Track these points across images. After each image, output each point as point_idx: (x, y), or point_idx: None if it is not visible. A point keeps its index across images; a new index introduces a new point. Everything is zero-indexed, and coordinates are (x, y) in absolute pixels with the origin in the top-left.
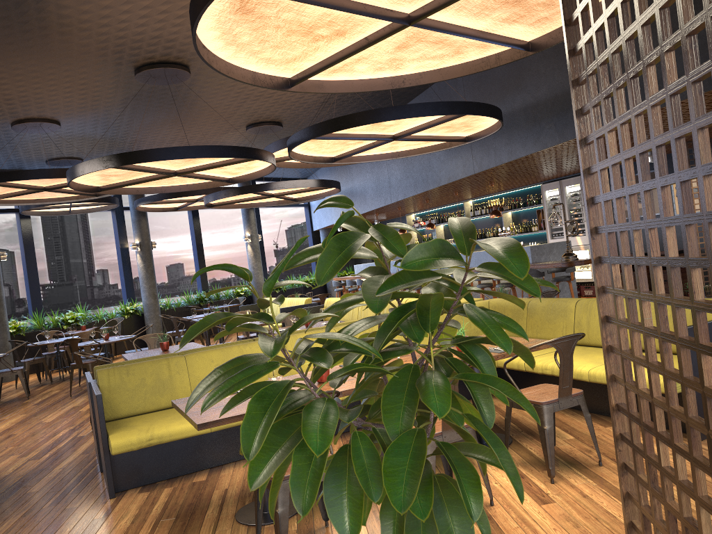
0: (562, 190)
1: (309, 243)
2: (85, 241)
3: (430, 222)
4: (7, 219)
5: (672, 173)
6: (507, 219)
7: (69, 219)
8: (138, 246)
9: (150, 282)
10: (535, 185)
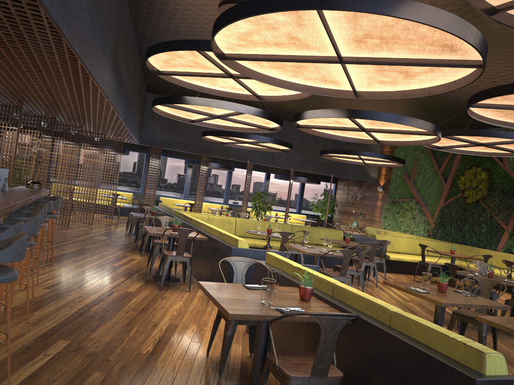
0: None
1: None
2: None
3: None
4: None
5: None
6: None
7: None
8: None
9: None
10: None
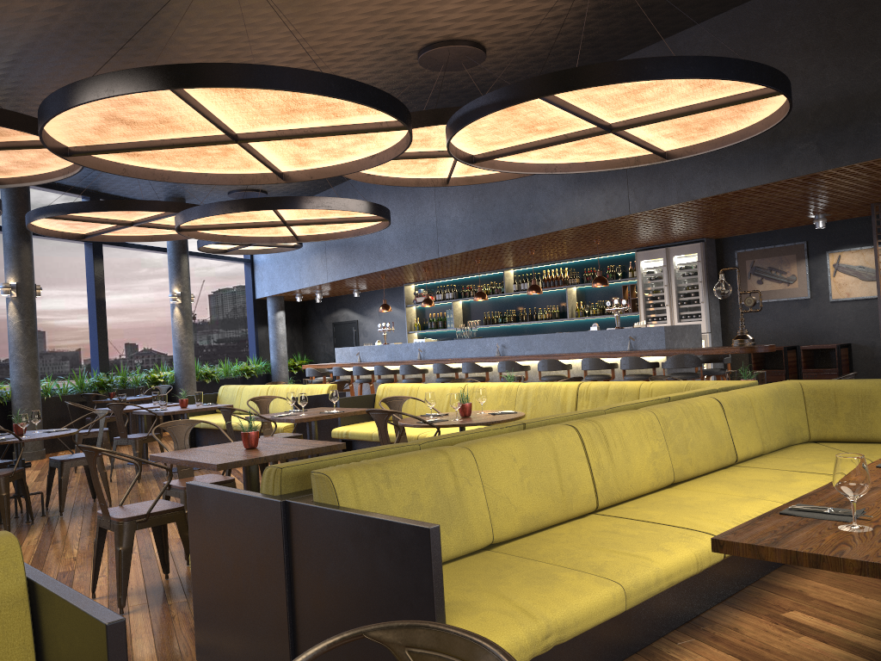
0: (670, 260)
1: (248, 315)
2: None
3: (481, 290)
4: None
5: (828, 247)
6: (571, 296)
7: None
8: (12, 289)
9: (29, 350)
10: (621, 253)
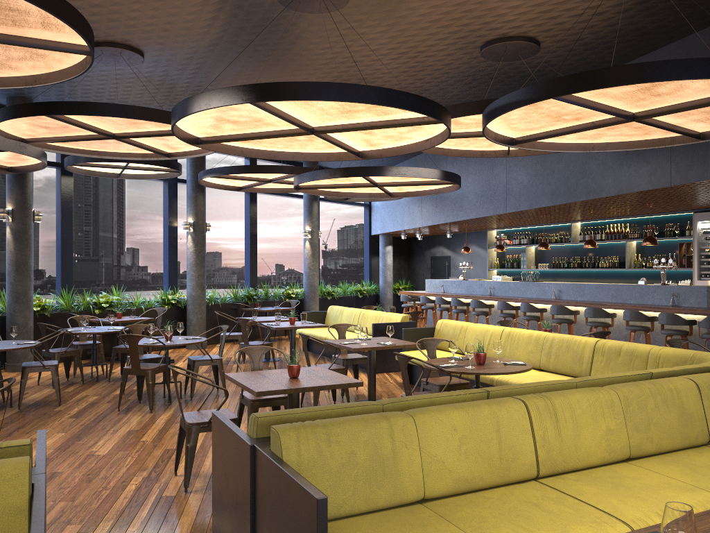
0: None
1: (365, 247)
2: (119, 214)
3: (544, 241)
4: (37, 177)
5: None
6: (631, 249)
7: (104, 186)
8: (190, 226)
9: (199, 270)
10: (680, 213)
